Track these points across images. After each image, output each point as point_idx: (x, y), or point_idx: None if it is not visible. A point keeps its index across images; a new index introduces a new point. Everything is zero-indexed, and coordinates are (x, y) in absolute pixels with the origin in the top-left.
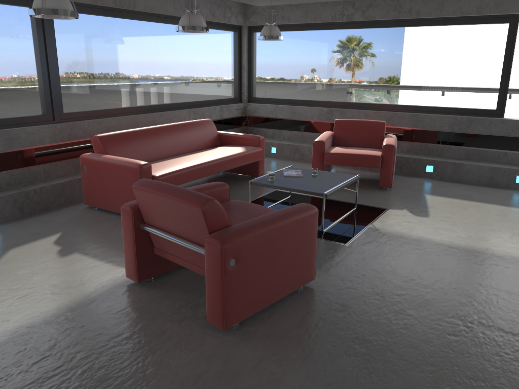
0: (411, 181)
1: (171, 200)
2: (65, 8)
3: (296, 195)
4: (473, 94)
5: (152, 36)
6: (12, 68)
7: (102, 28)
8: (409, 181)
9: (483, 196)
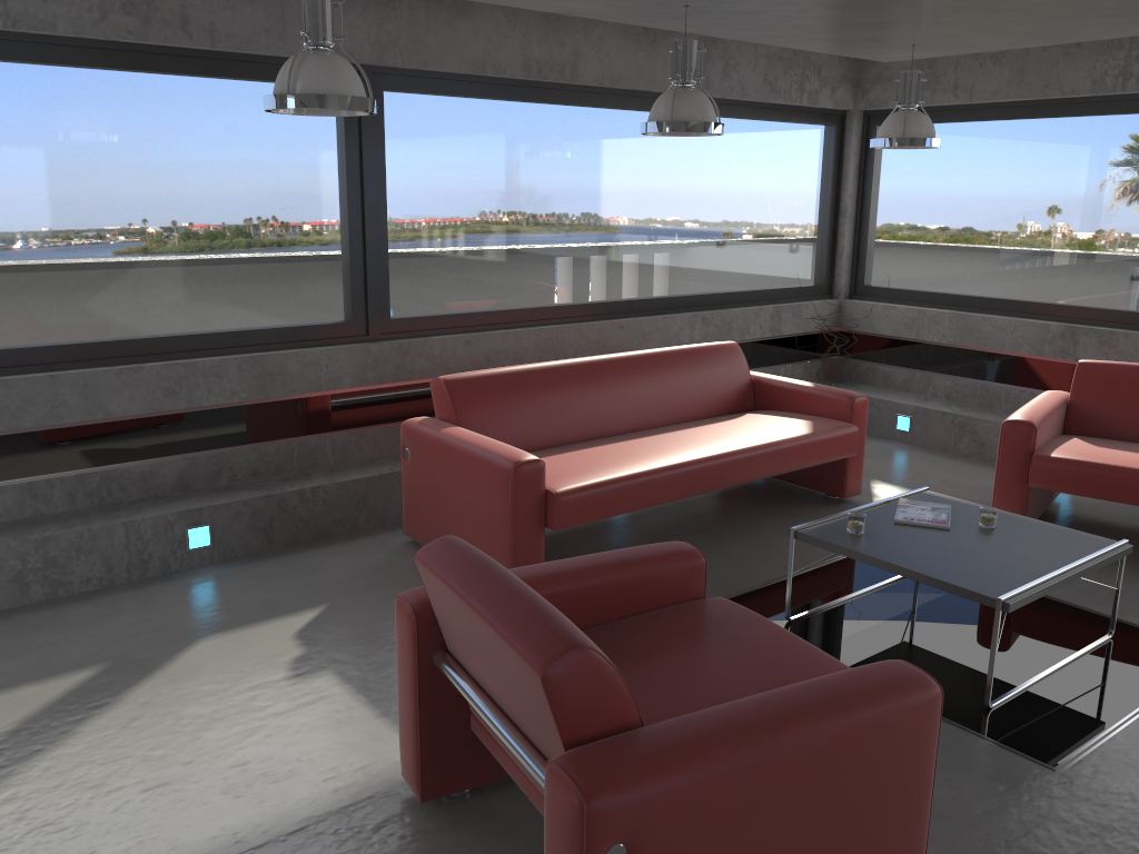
0: None
1: (482, 624)
2: (340, 91)
3: None
4: None
5: (615, 141)
6: (286, 219)
7: (495, 127)
8: None
9: None
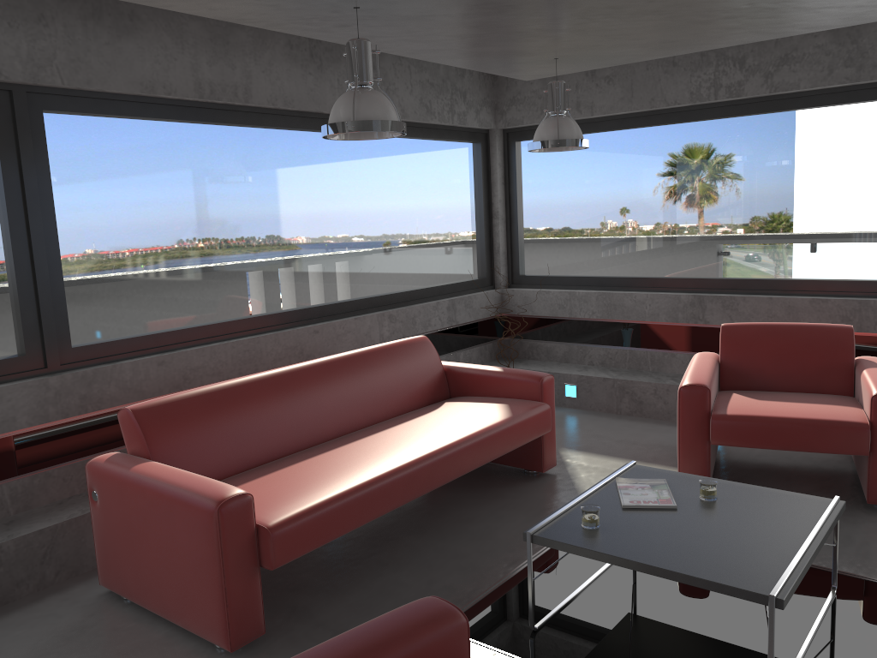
0: None
1: None
2: None
3: None
4: None
5: (293, 159)
6: None
7: (171, 147)
8: None
9: None
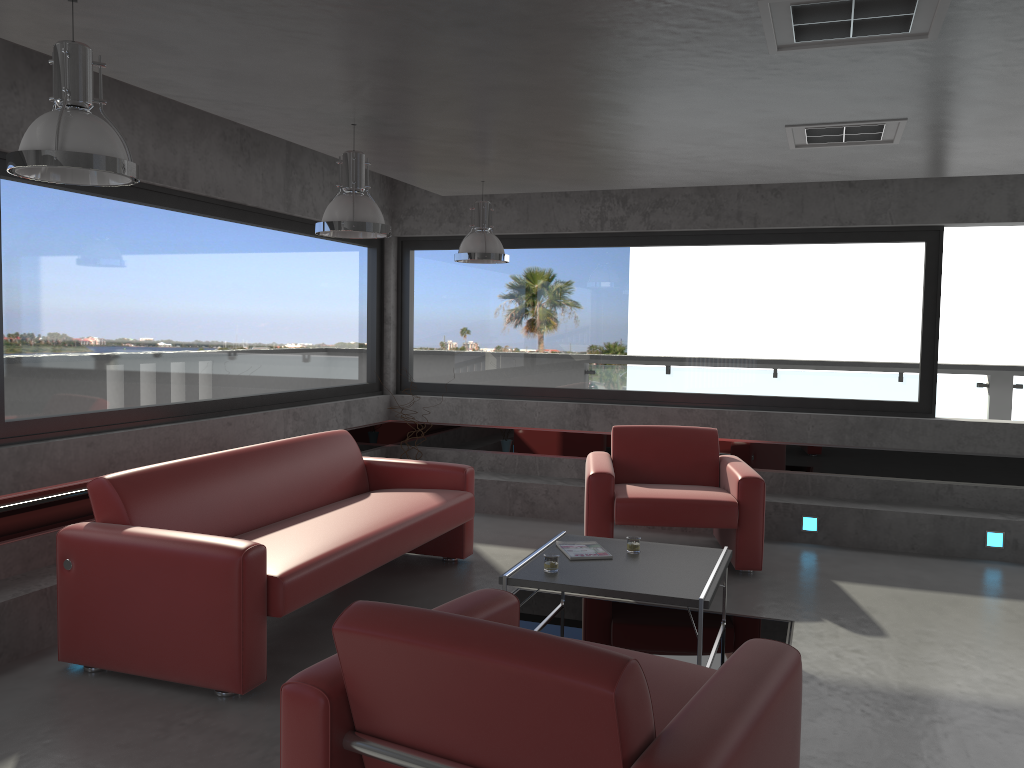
0: (782, 551)
1: (490, 668)
2: (114, 154)
3: (574, 600)
4: (870, 373)
5: (214, 248)
6: None
7: (108, 224)
8: (780, 553)
9: (946, 579)
